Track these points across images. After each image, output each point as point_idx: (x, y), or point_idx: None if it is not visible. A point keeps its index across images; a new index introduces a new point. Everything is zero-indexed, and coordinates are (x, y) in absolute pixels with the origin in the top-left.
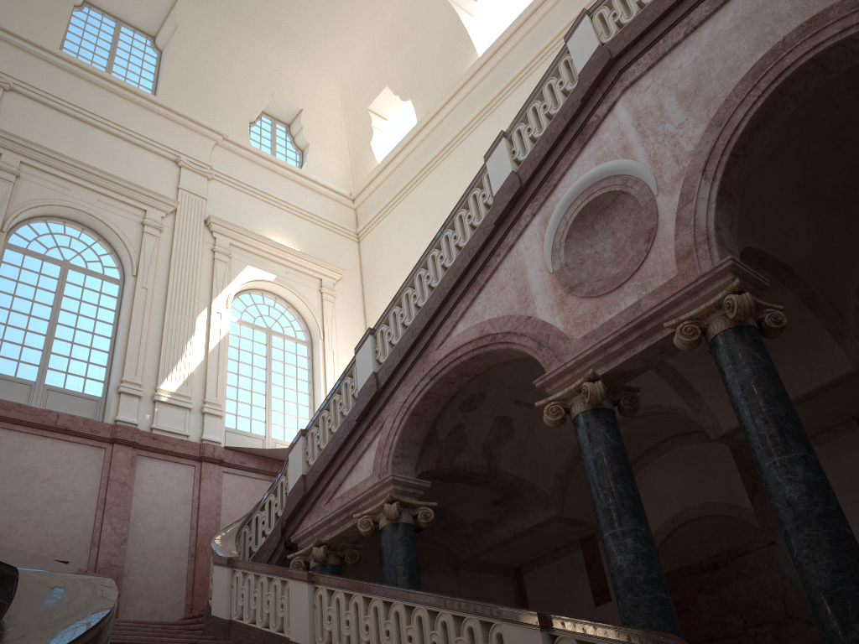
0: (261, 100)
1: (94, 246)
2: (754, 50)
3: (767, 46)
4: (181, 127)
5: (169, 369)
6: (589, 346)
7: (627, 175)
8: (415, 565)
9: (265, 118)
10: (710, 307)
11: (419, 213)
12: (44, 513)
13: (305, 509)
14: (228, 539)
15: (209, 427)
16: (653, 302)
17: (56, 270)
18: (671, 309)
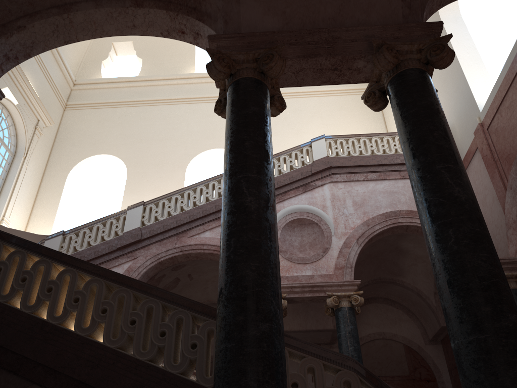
0: None
1: None
2: (387, 206)
3: (392, 208)
4: None
5: None
6: (286, 283)
7: (321, 218)
8: None
9: None
10: (346, 295)
11: (119, 122)
12: None
13: None
14: None
15: None
16: (319, 279)
17: None
18: (328, 287)
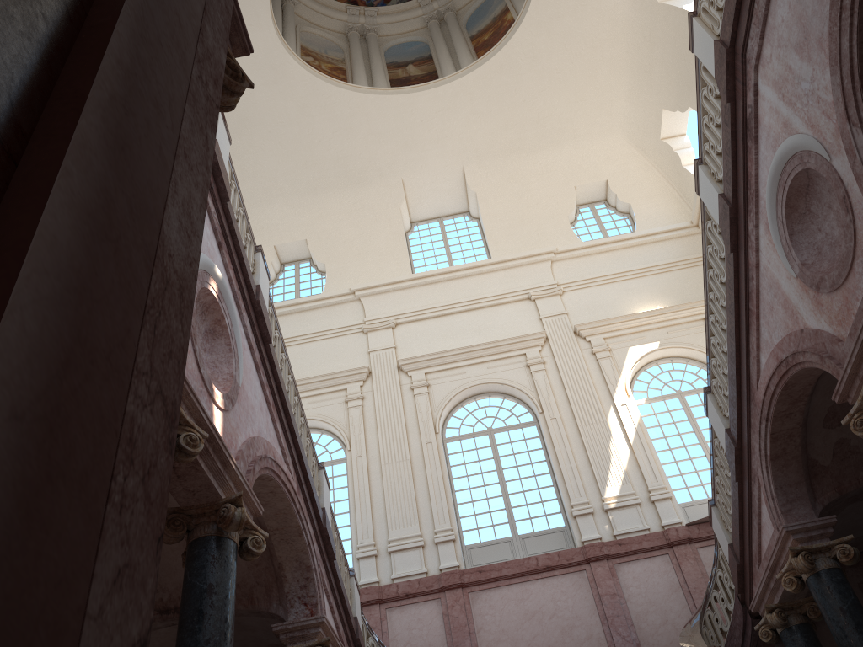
0: (569, 199)
1: (504, 404)
2: None
3: None
4: (519, 268)
5: (604, 477)
6: (852, 346)
7: (800, 151)
8: (857, 610)
9: (583, 208)
10: None
11: None
12: (563, 643)
13: (747, 577)
14: (693, 629)
15: (663, 512)
16: None
17: (487, 438)
18: None
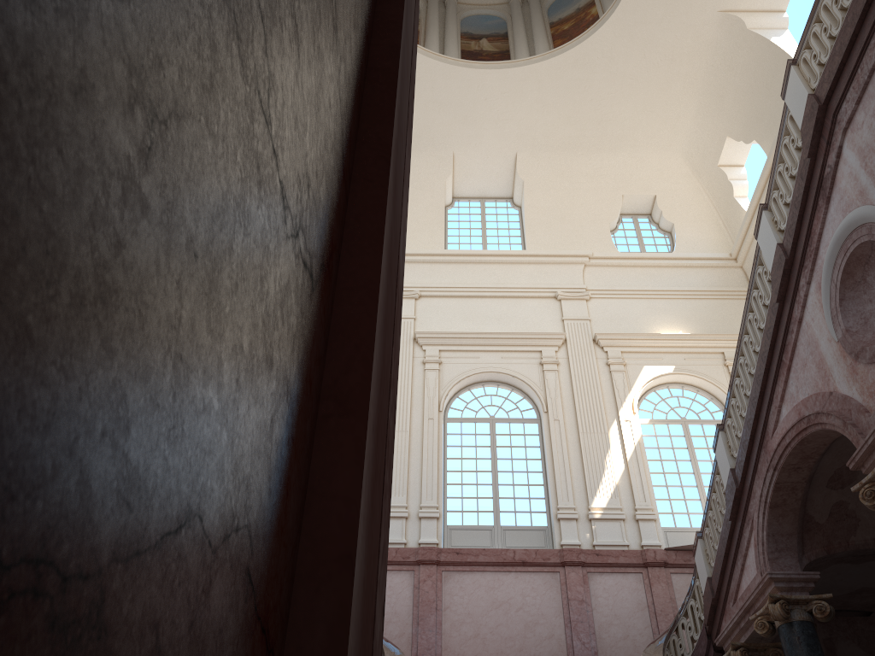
0: (614, 206)
1: (511, 396)
2: None
3: None
4: (551, 265)
5: (595, 487)
6: None
7: (870, 222)
8: None
9: (626, 218)
10: None
11: None
12: (524, 637)
13: (719, 611)
14: (656, 650)
15: (645, 532)
16: None
17: (487, 426)
18: None
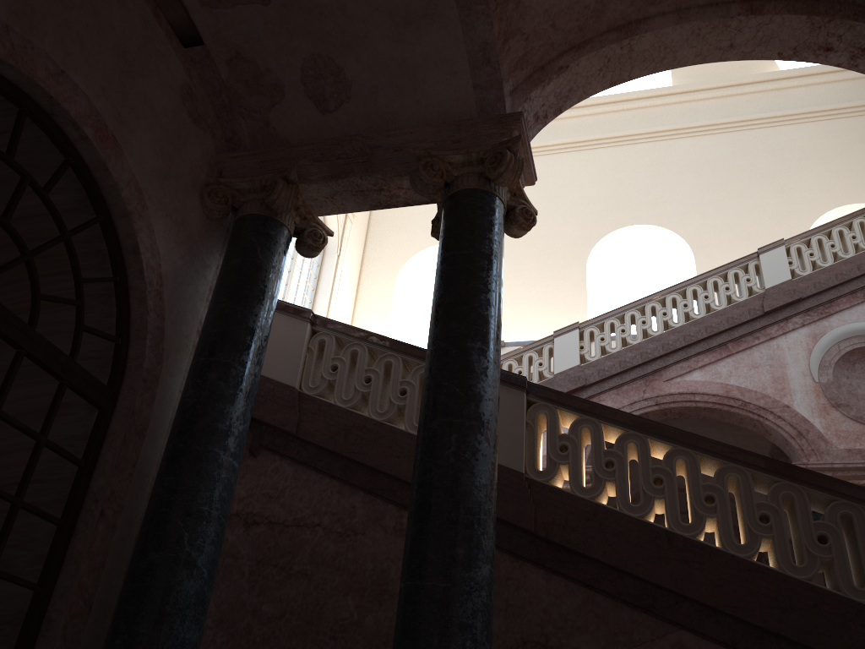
0: None
1: None
2: None
3: None
4: None
5: None
6: (861, 461)
7: None
8: None
9: None
10: None
11: None
12: None
13: None
14: None
15: None
16: None
17: None
18: None
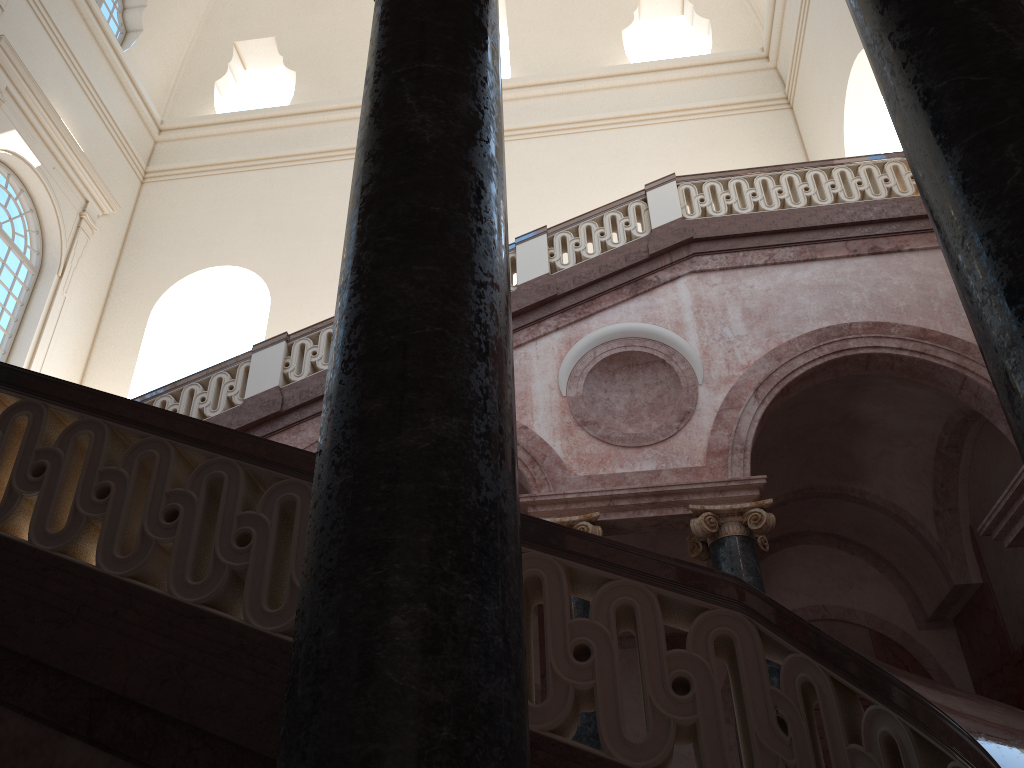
0: None
1: None
2: (822, 316)
3: (833, 320)
4: None
5: None
6: (598, 489)
7: (674, 350)
8: None
9: None
10: (734, 510)
11: (252, 201)
12: None
13: None
14: None
15: None
16: (673, 478)
17: None
18: (692, 494)
